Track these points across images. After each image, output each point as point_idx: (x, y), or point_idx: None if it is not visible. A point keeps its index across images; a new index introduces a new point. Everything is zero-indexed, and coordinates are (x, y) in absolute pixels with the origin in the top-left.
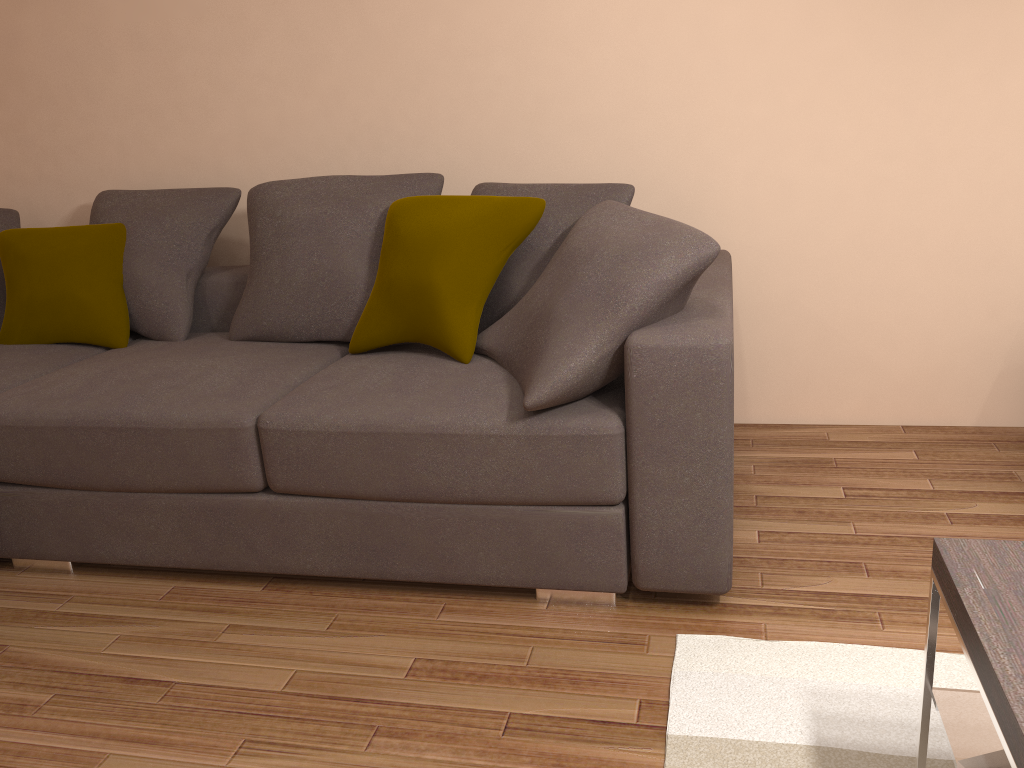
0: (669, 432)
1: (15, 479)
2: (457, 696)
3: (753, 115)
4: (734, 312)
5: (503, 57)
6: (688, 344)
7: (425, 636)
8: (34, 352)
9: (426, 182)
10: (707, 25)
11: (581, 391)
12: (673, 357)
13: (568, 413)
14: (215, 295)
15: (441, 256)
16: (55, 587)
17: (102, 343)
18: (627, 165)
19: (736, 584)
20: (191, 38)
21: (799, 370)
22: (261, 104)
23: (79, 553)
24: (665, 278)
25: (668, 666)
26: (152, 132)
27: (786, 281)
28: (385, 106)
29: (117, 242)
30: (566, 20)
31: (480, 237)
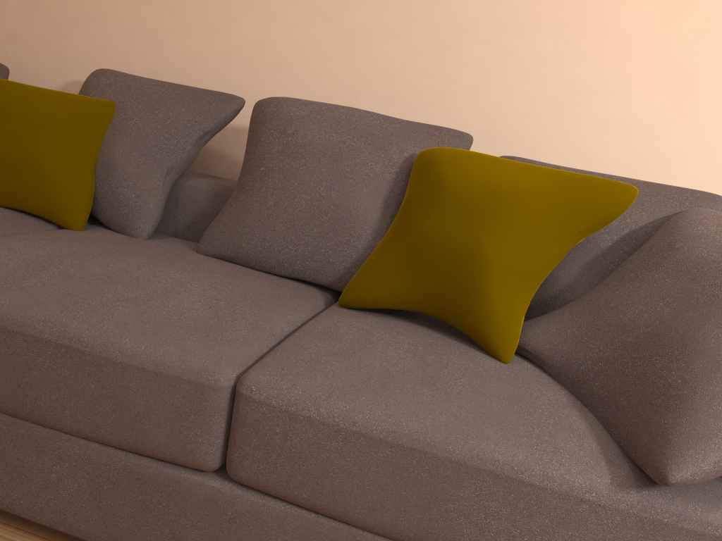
0: None
1: None
2: None
3: None
4: None
5: (549, 37)
6: None
7: None
8: None
9: (456, 139)
10: None
11: None
12: None
13: (702, 495)
14: (189, 200)
15: (500, 223)
16: None
17: (56, 220)
18: (647, 177)
19: None
20: None
21: None
22: (283, 25)
23: None
24: None
25: None
26: (165, 27)
27: None
28: (410, 57)
29: (102, 119)
30: (628, 16)
31: (551, 213)
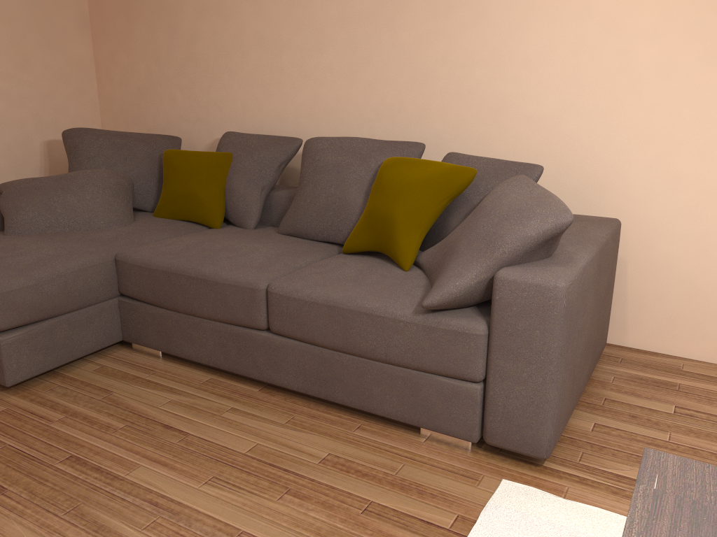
0: (516, 340)
1: (138, 297)
2: (344, 482)
3: (656, 124)
4: (624, 264)
5: (482, 68)
6: (535, 282)
7: (341, 441)
8: (168, 224)
9: (412, 148)
10: (629, 56)
11: (464, 302)
12: (524, 289)
13: (453, 315)
14: (277, 204)
15: (402, 199)
16: (149, 364)
17: (207, 224)
18: (558, 150)
19: (561, 456)
20: (291, 42)
21: (669, 314)
22: (326, 86)
23: (165, 347)
24: (529, 234)
25: (487, 498)
26: (261, 98)
27: (667, 247)
28: (401, 94)
29: (226, 164)
30: (528, 46)
31: (429, 189)
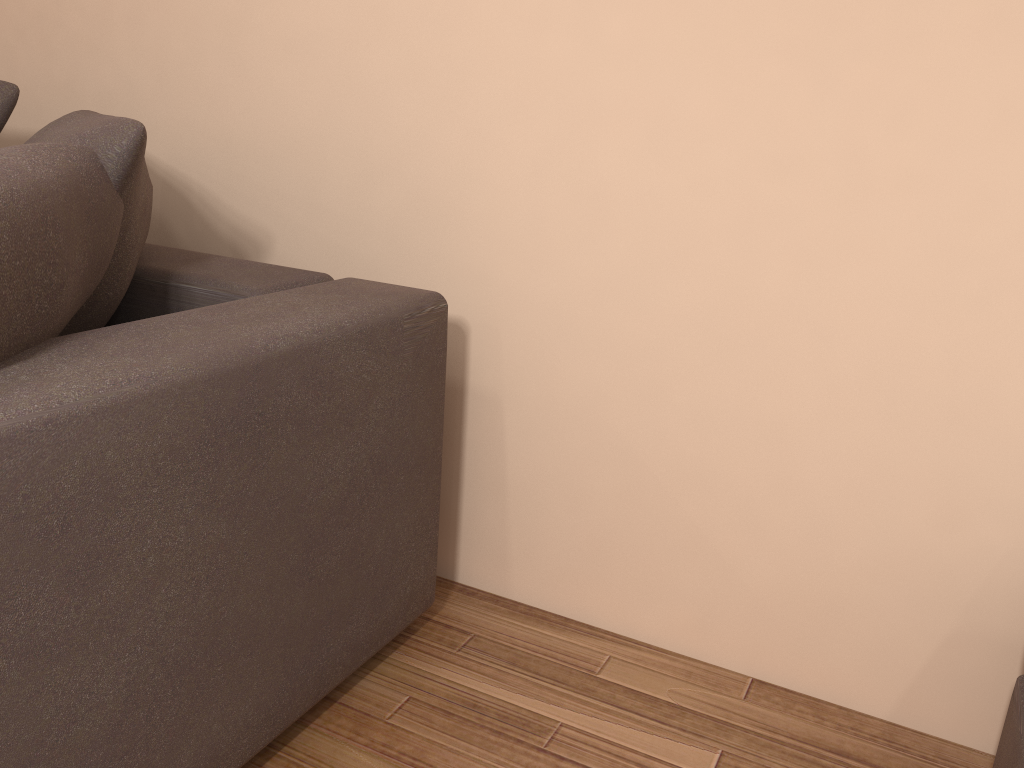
0: None
1: None
2: None
3: (550, 57)
4: (498, 406)
5: None
6: None
7: None
8: None
9: None
10: None
11: None
12: None
13: None
14: None
15: None
16: None
17: None
18: (356, 123)
19: None
20: None
21: (592, 532)
22: None
23: None
24: None
25: None
26: None
27: (583, 371)
28: None
29: None
30: None
31: None
